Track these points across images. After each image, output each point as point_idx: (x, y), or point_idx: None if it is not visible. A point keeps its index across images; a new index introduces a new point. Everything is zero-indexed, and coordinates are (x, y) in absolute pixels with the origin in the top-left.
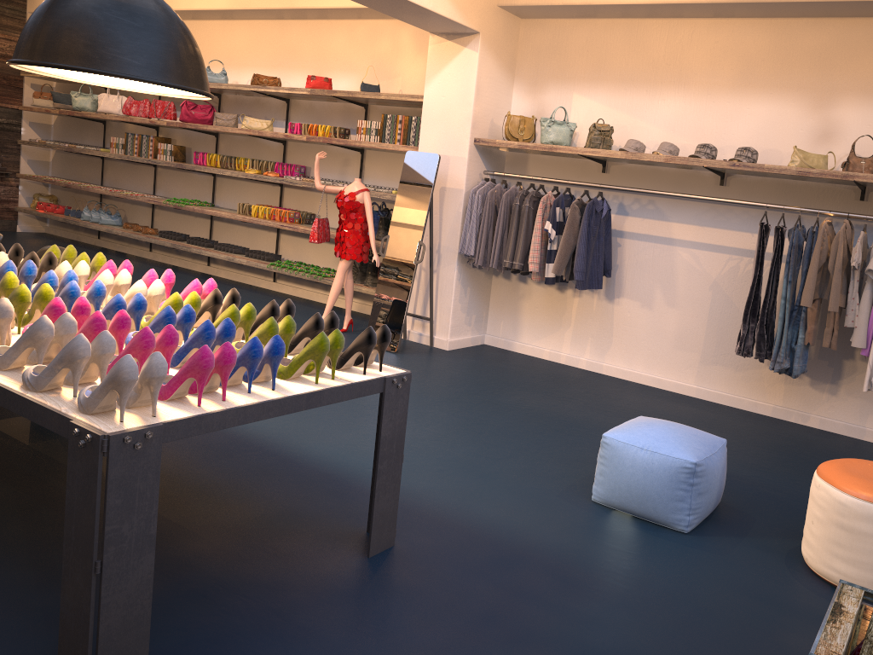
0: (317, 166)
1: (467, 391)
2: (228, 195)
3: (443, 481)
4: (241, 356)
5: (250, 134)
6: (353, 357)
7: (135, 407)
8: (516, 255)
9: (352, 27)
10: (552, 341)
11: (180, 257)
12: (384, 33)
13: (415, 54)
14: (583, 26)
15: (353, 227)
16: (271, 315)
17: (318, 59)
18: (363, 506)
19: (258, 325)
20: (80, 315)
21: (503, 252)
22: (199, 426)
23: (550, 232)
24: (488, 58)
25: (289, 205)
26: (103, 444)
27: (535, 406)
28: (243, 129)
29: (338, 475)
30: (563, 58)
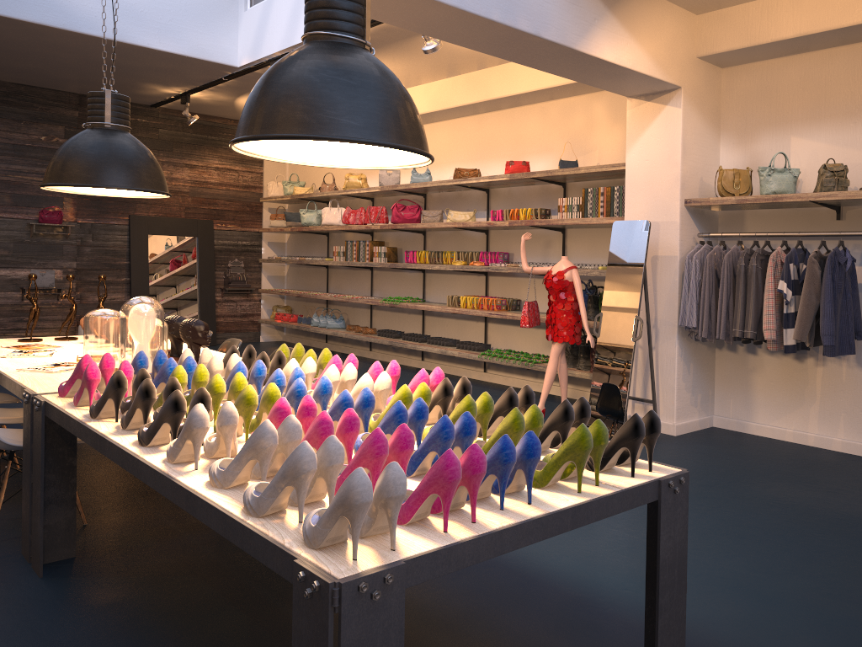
0: (523, 248)
1: (712, 484)
2: (437, 290)
3: (719, 607)
4: (490, 461)
5: (455, 226)
6: (616, 455)
7: (370, 535)
8: (747, 322)
9: (545, 109)
10: (795, 420)
11: (396, 354)
12: (576, 110)
13: (610, 124)
14: (795, 63)
15: (563, 307)
16: (509, 405)
17: (514, 146)
18: (630, 644)
19: (495, 418)
20: (306, 416)
21: (730, 321)
22: (448, 562)
23: (785, 292)
24: (692, 113)
25: (494, 294)
26: (333, 596)
27: (799, 500)
28: (448, 222)
29: (591, 599)
30: (774, 101)
